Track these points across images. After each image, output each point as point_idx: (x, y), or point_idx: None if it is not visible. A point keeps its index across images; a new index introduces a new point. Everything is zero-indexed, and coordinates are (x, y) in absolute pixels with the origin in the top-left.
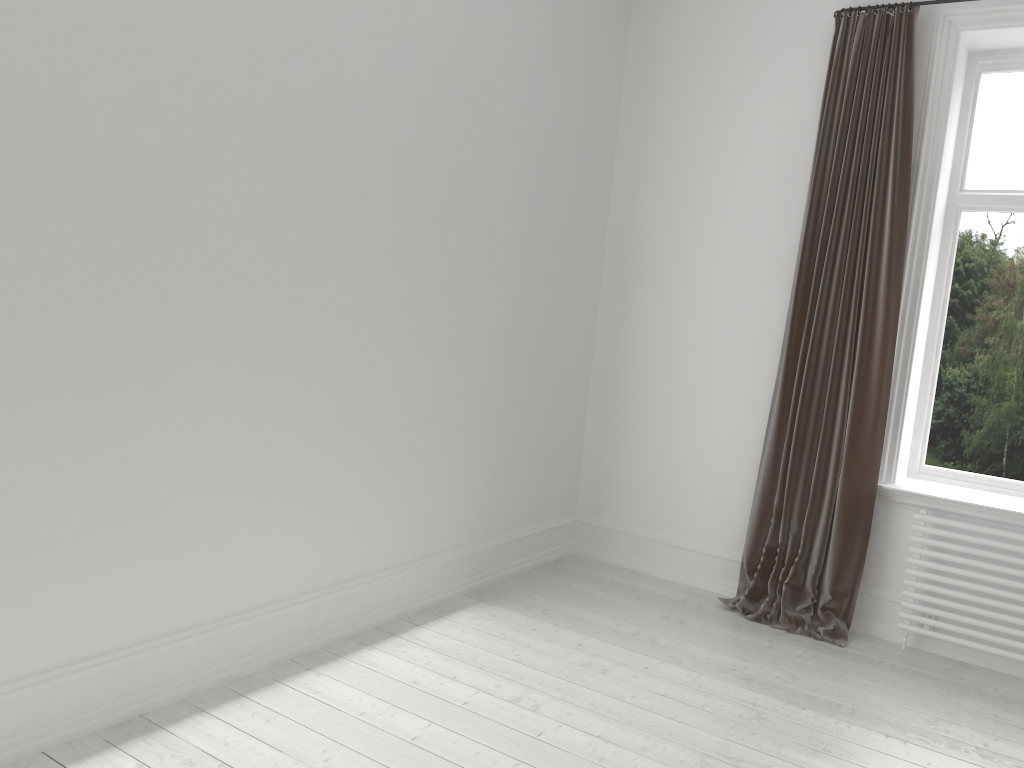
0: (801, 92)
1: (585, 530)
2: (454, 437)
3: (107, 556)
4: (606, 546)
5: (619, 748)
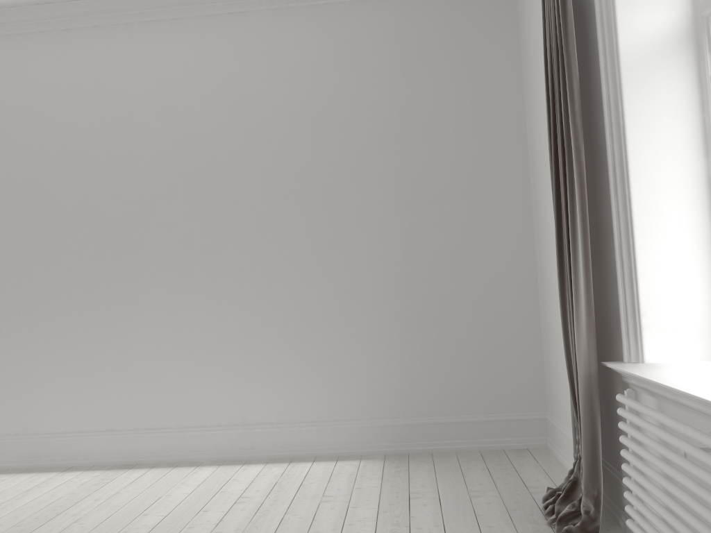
0: None
1: (550, 427)
2: (355, 340)
3: (118, 386)
4: (556, 441)
5: (211, 527)
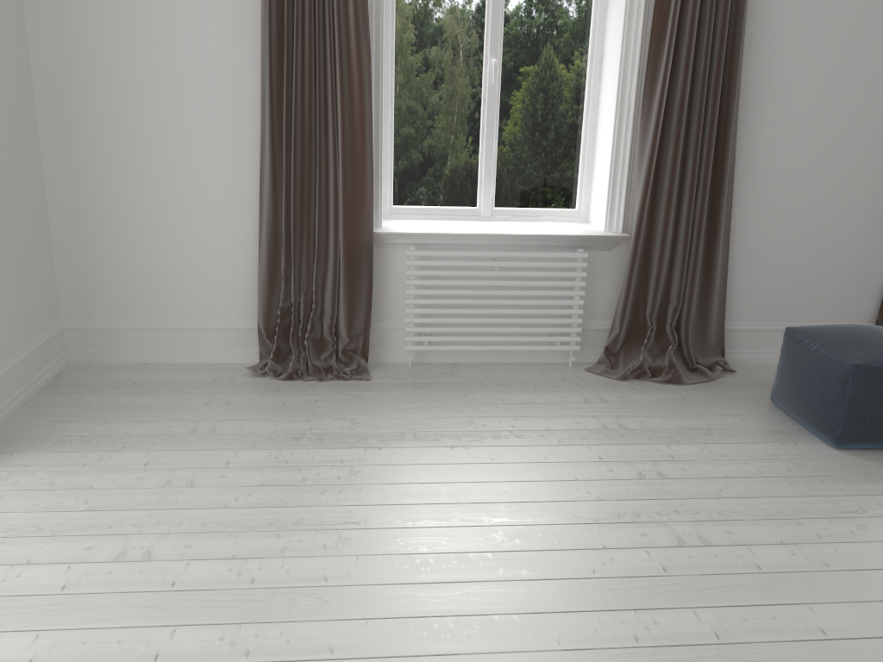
0: None
1: (78, 336)
2: None
3: None
4: (107, 347)
5: (261, 560)
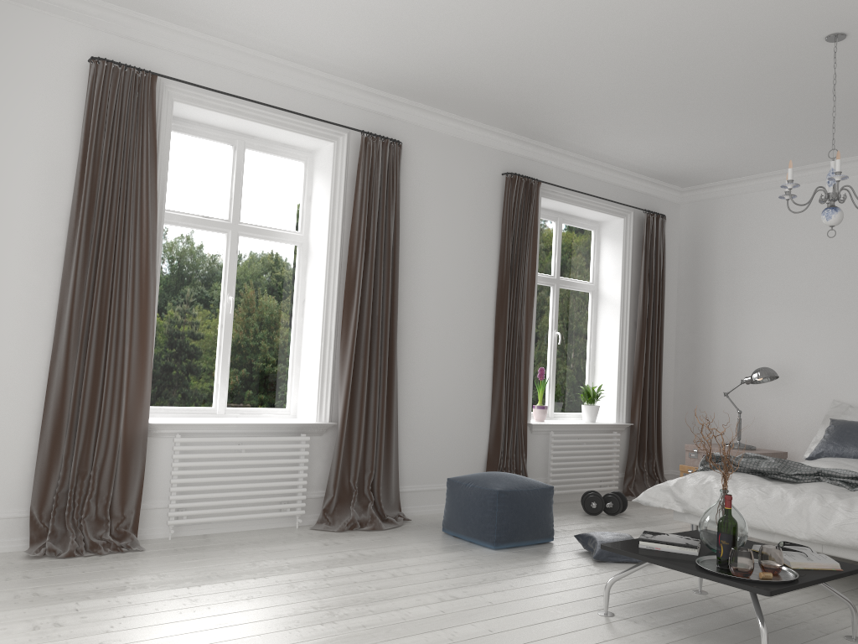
0: (60, 111)
1: None
2: None
3: None
4: None
5: None
